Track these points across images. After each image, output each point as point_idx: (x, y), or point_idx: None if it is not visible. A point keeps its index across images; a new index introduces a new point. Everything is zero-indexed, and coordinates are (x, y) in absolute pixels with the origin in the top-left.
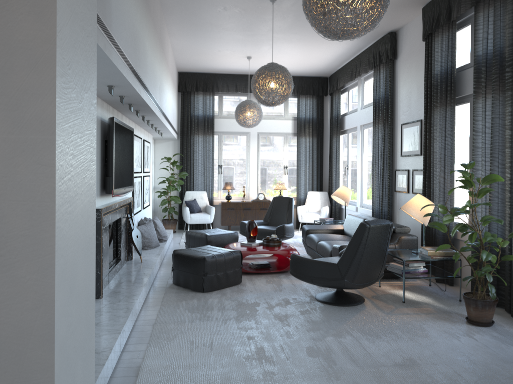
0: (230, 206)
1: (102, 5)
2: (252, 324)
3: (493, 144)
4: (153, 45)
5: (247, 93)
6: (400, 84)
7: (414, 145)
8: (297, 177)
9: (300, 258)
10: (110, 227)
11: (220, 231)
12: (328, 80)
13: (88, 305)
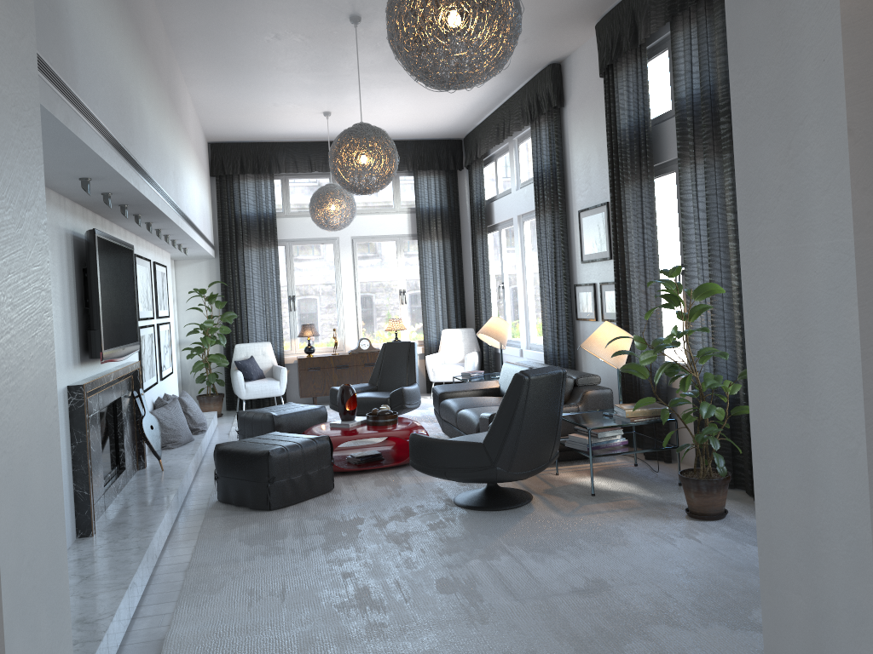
0: (314, 364)
1: (58, 52)
2: (351, 552)
3: (710, 235)
4: (156, 104)
5: (329, 173)
6: (573, 146)
7: (599, 243)
8: (423, 307)
9: (425, 439)
10: (102, 415)
11: (296, 407)
12: (463, 143)
13: (53, 526)
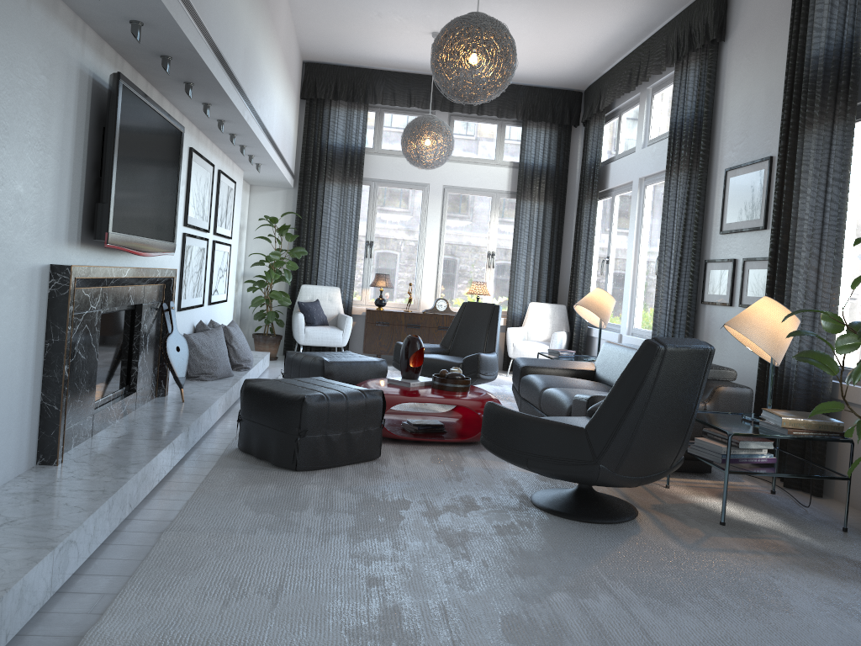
0: (382, 319)
1: None
2: (386, 548)
3: None
4: None
5: (429, 111)
6: (729, 90)
7: (750, 209)
8: (512, 274)
9: (506, 411)
10: (111, 319)
11: (353, 357)
12: (583, 97)
13: None
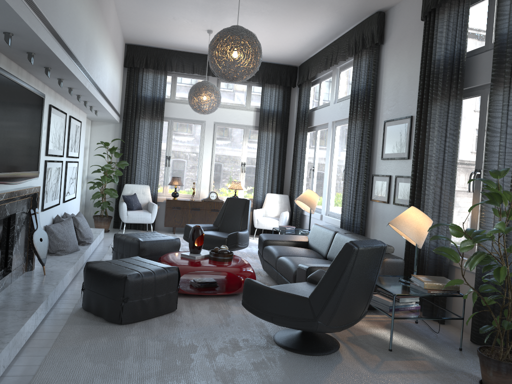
0: (176, 205)
1: None
2: None
3: None
4: None
5: (205, 76)
6: (386, 73)
7: (399, 146)
8: (256, 176)
9: (258, 285)
10: None
11: (158, 236)
12: (298, 70)
13: None
